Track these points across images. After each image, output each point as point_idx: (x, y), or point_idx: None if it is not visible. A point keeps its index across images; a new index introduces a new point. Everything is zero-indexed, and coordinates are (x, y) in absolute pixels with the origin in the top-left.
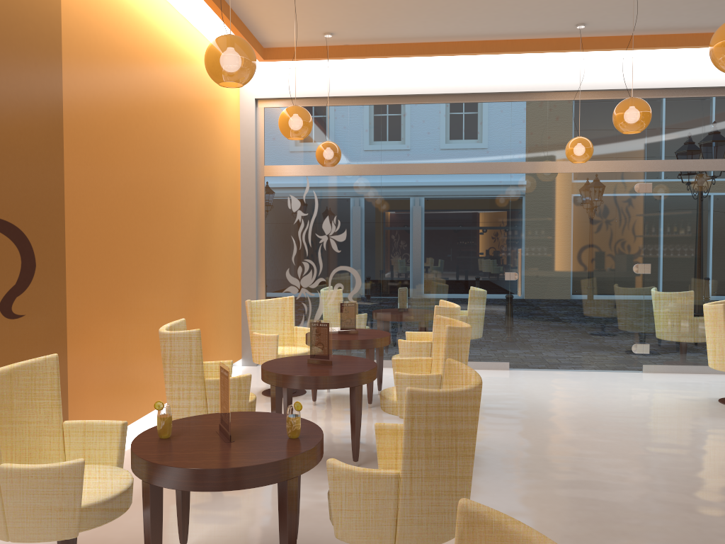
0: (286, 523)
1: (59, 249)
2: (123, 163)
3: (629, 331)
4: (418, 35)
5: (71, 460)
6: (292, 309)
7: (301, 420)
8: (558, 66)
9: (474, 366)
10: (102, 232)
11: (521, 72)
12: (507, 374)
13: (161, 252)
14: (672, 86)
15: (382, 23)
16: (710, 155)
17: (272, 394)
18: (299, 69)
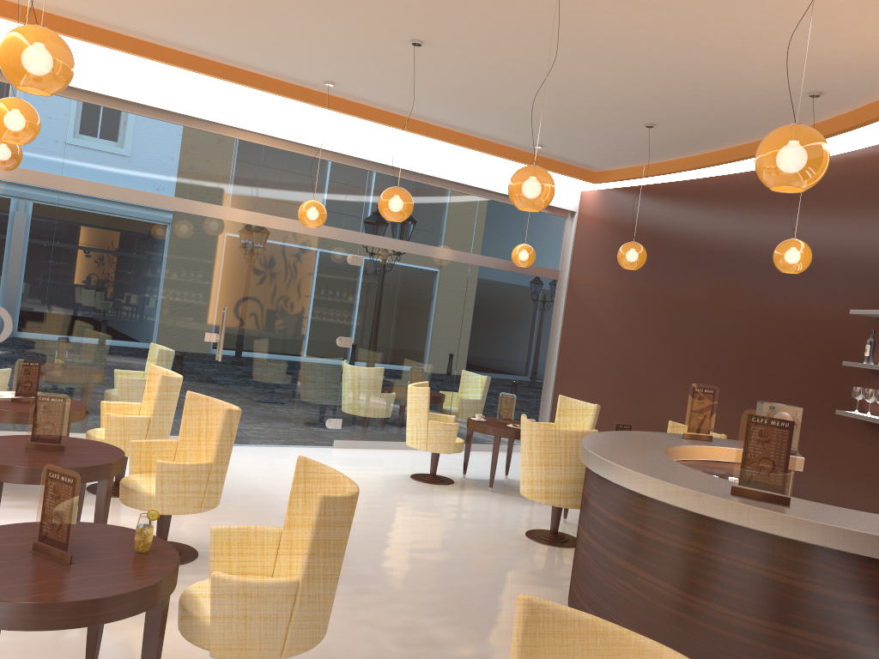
0: (155, 651)
1: None
2: None
3: (325, 405)
4: (146, 33)
5: None
6: None
7: (123, 529)
8: (292, 114)
9: None
10: None
11: (252, 109)
12: None
13: None
14: (393, 164)
15: (110, 7)
16: (415, 239)
17: None
18: None
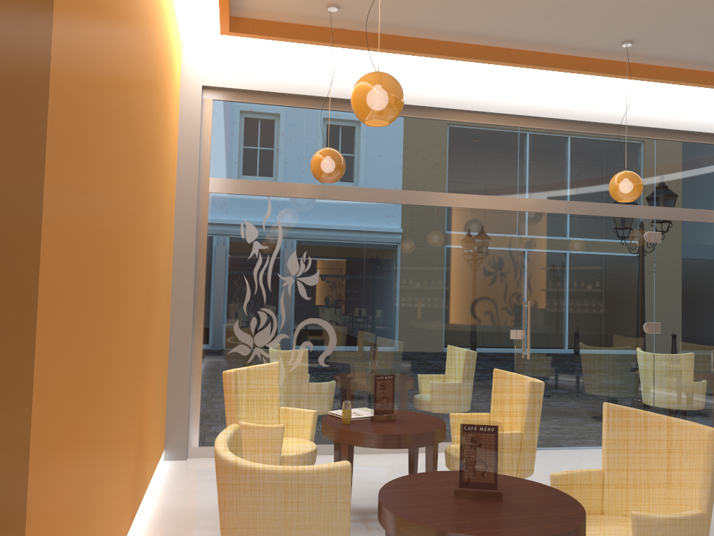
0: None
1: (31, 283)
2: (107, 124)
3: (640, 400)
4: (440, 28)
5: None
6: (278, 382)
7: None
8: (572, 93)
9: None
10: (80, 251)
11: (533, 94)
12: None
13: (126, 294)
14: (682, 128)
15: (414, 1)
16: (713, 206)
17: None
18: (266, 55)
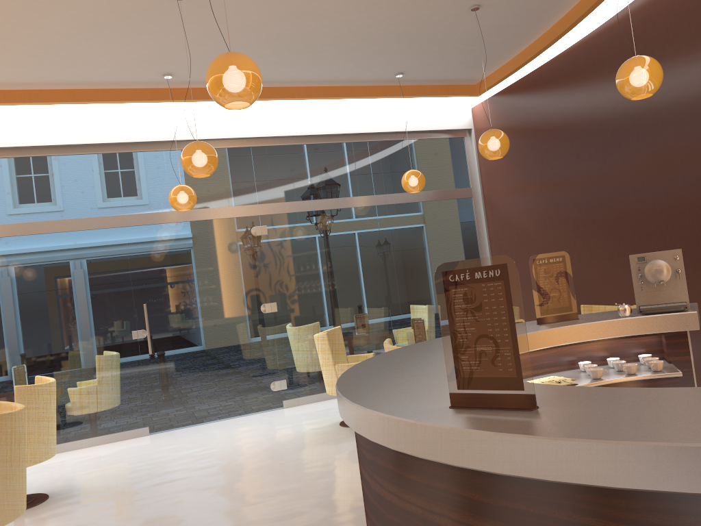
0: None
1: None
2: None
3: (266, 371)
4: None
5: None
6: None
7: None
8: (161, 117)
9: (110, 439)
10: None
11: (122, 123)
12: (146, 440)
13: None
14: (271, 134)
15: None
16: (313, 196)
17: None
18: None
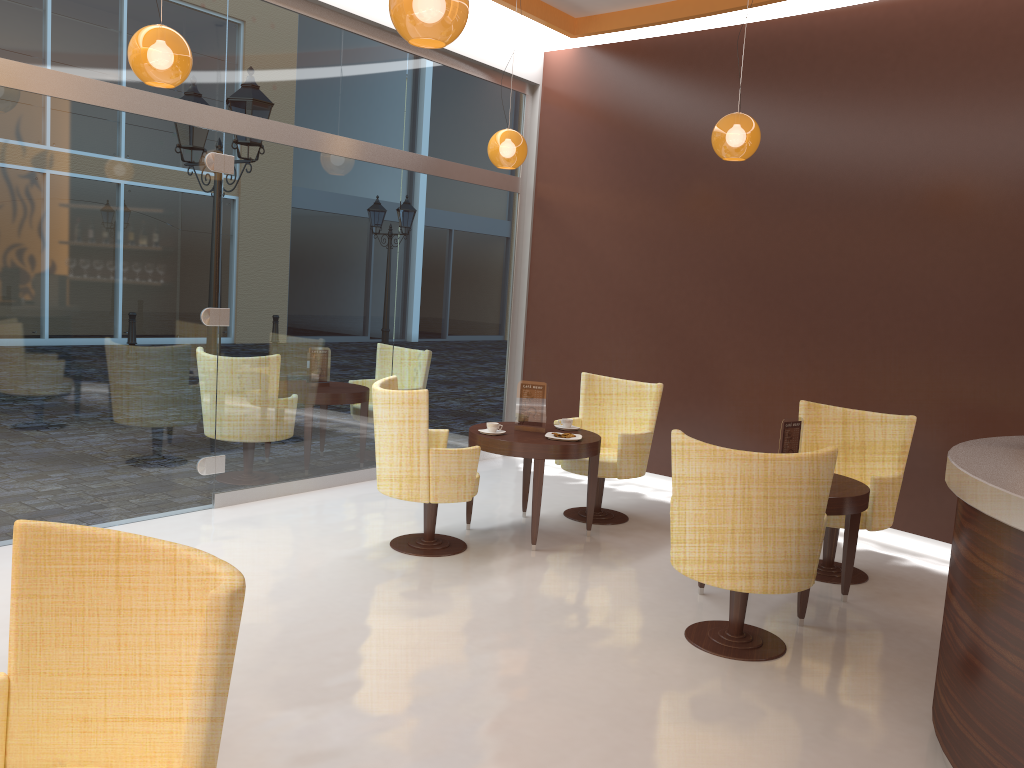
0: None
1: None
2: None
3: (193, 436)
4: None
5: None
6: None
7: None
8: None
9: None
10: None
11: None
12: None
13: None
14: None
15: None
16: (317, 124)
17: None
18: None
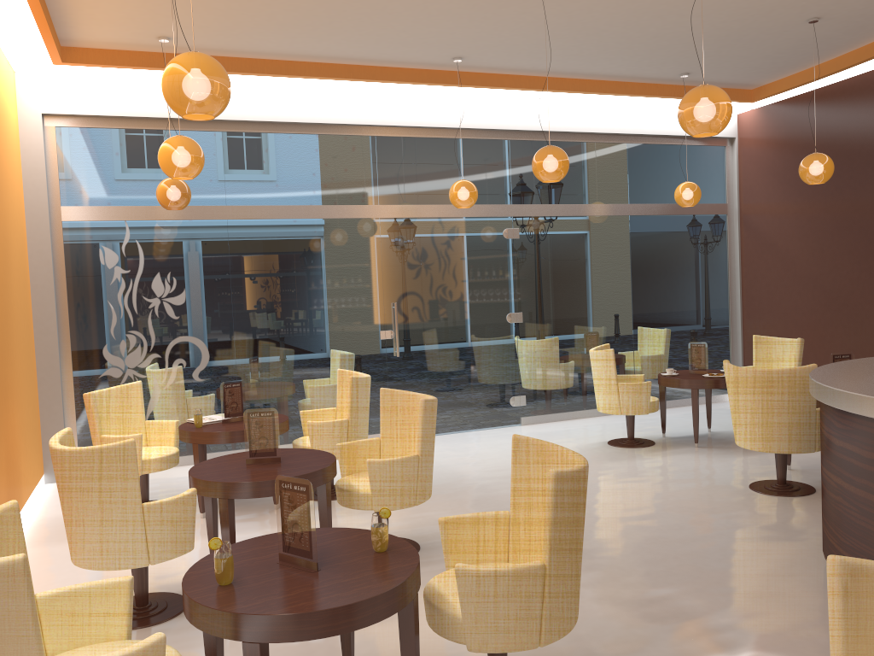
0: (413, 650)
1: None
2: None
3: (506, 384)
4: (277, 51)
5: (149, 638)
6: (142, 399)
7: (356, 530)
8: (424, 100)
9: None
10: None
11: (386, 103)
12: None
13: None
14: (533, 128)
15: (242, 33)
16: (567, 200)
17: (223, 509)
18: (108, 78)
